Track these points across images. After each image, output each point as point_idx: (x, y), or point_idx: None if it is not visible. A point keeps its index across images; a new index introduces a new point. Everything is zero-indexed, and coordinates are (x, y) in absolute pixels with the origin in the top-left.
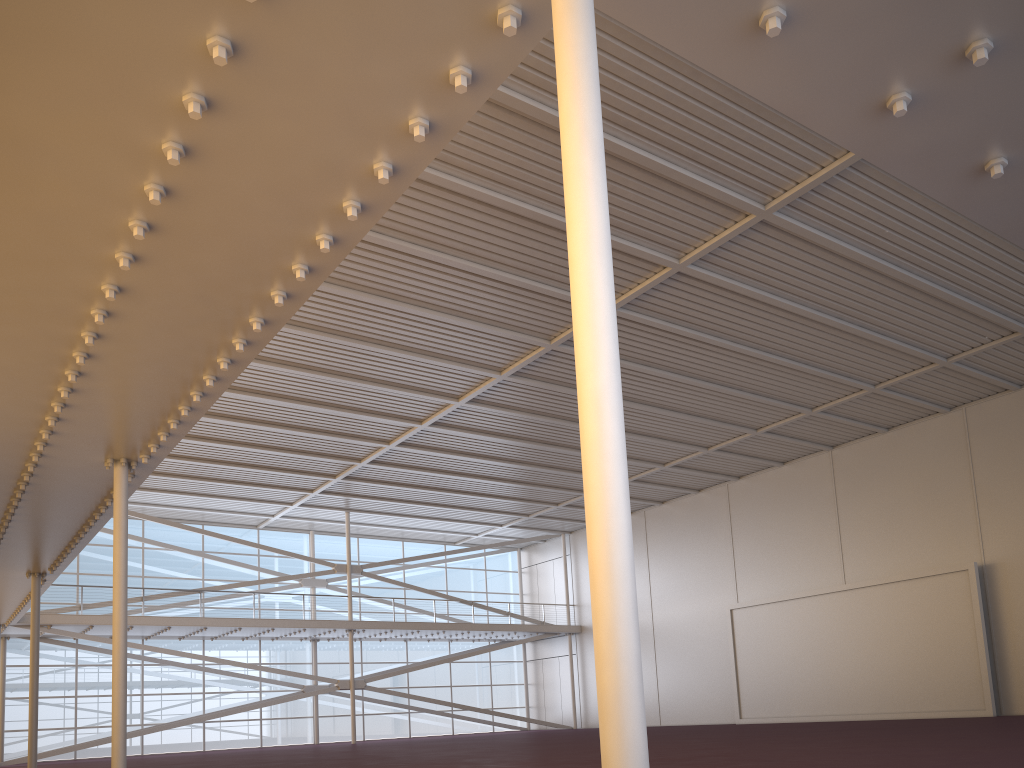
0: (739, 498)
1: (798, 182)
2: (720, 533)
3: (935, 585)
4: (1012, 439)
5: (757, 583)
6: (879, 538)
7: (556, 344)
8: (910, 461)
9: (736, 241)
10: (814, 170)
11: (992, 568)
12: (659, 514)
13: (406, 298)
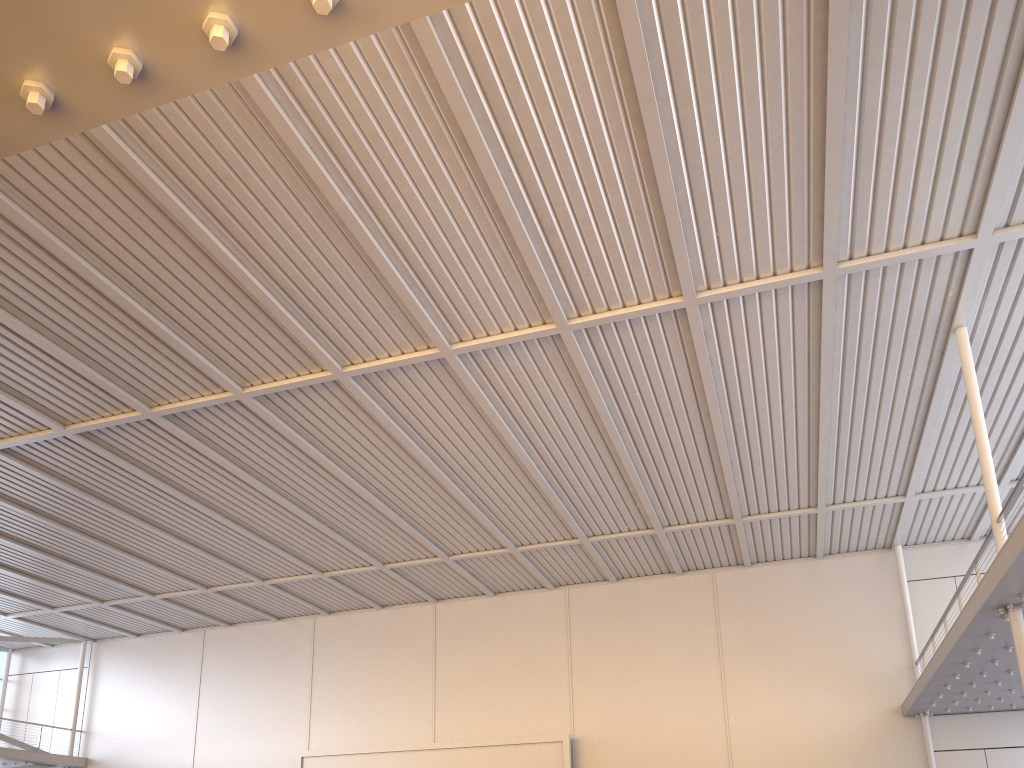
0: (327, 635)
1: (611, 309)
2: (298, 669)
3: (530, 753)
4: (607, 625)
5: (335, 730)
6: (475, 699)
7: (250, 395)
8: (513, 628)
9: (516, 348)
10: (632, 302)
11: (580, 742)
12: (224, 637)
13: (90, 252)
